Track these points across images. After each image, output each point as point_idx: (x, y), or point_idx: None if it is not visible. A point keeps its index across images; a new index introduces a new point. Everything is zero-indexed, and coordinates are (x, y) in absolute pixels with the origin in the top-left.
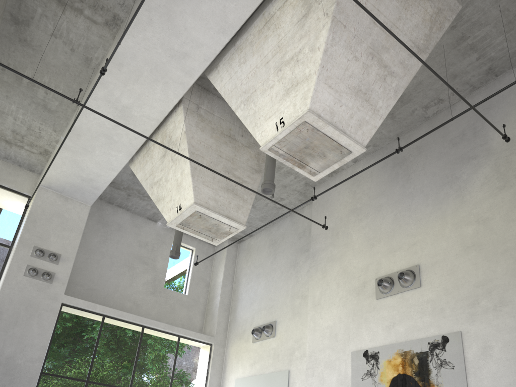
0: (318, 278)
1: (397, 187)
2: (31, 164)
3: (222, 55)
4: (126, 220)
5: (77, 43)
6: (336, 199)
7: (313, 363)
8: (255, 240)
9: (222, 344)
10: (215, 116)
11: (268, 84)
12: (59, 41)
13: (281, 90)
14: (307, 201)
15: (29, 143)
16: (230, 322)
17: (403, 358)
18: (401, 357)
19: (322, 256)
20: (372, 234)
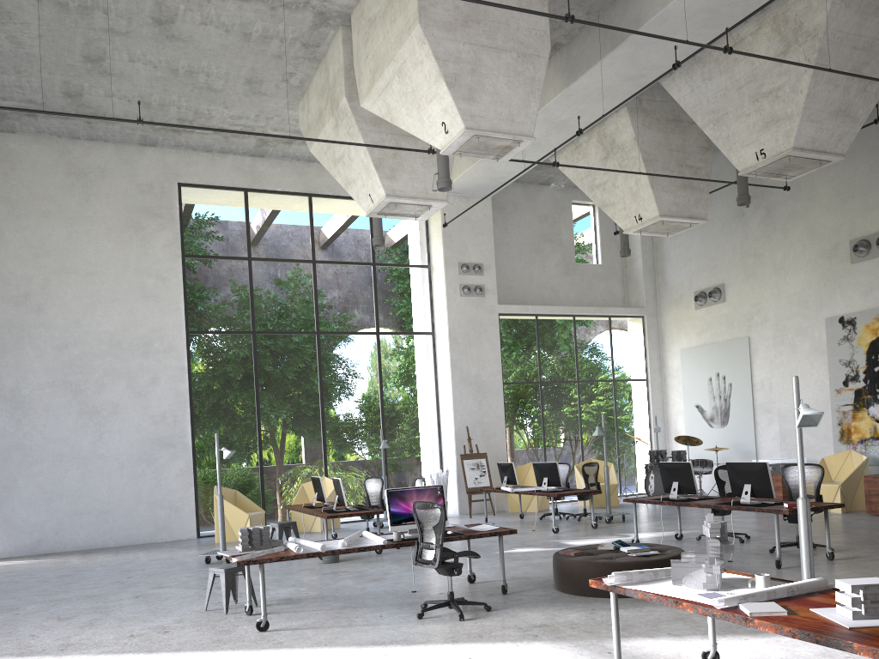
0: (778, 239)
1: (874, 129)
2: None
3: None
4: (518, 195)
5: None
6: None
7: (781, 331)
8: None
9: (654, 314)
10: (657, 101)
11: (742, 111)
12: None
13: (760, 122)
14: None
15: None
16: (658, 286)
17: None
18: None
19: (781, 212)
20: (843, 187)
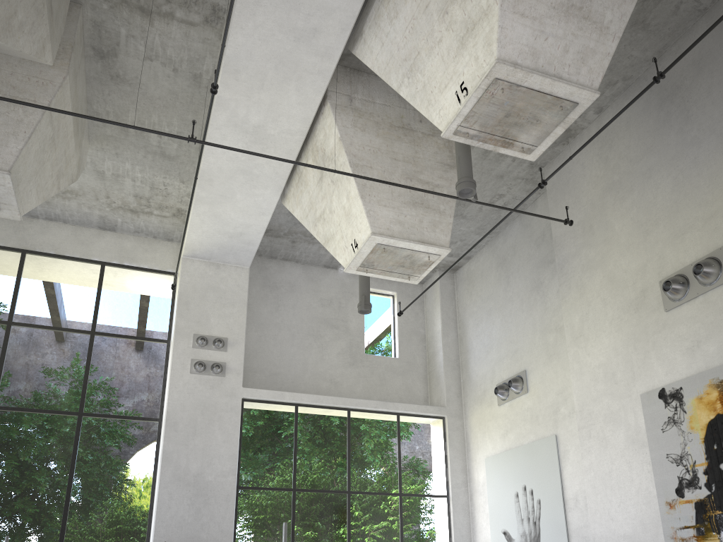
0: (574, 299)
1: (672, 135)
2: (167, 232)
3: (365, 14)
4: (297, 275)
5: (179, 59)
6: (581, 176)
7: (587, 420)
8: (475, 262)
9: (458, 415)
10: (377, 104)
11: (434, 39)
12: (156, 63)
13: (454, 42)
14: (533, 191)
15: (158, 206)
16: (463, 383)
17: (721, 390)
18: (717, 389)
19: (574, 265)
20: (643, 215)
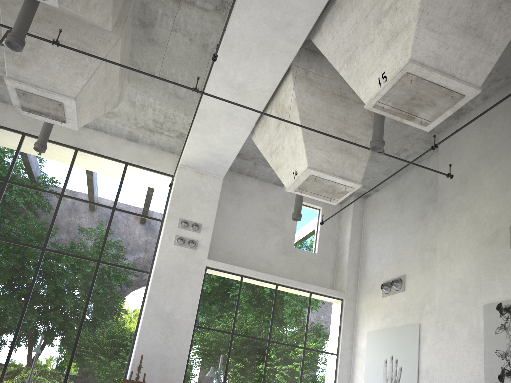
0: (446, 230)
1: None
2: (171, 147)
3: (324, 15)
4: (255, 187)
5: (194, 33)
6: (464, 144)
7: (443, 317)
8: (381, 194)
9: (353, 299)
10: (325, 77)
11: (368, 39)
12: (179, 34)
13: (382, 44)
14: (427, 150)
15: (167, 129)
16: (360, 277)
17: None
18: None
19: (450, 206)
20: (505, 178)
